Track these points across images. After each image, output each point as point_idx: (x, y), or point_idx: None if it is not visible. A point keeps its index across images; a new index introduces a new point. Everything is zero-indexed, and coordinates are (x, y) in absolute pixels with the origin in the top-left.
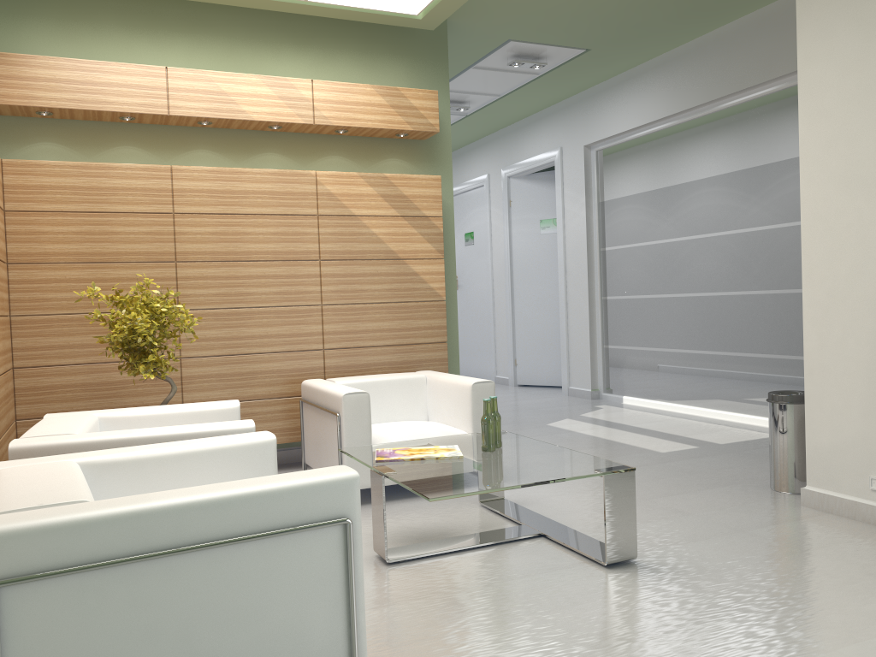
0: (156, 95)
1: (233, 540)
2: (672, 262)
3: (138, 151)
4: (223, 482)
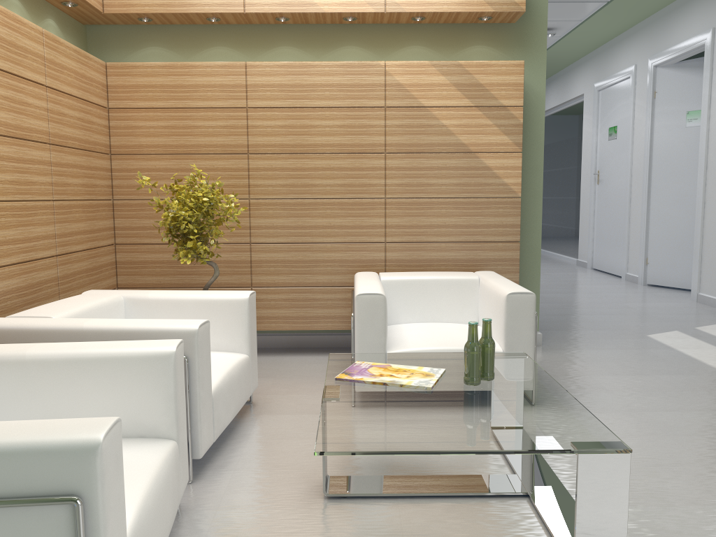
0: None
1: None
2: None
3: (228, 51)
4: (111, 393)
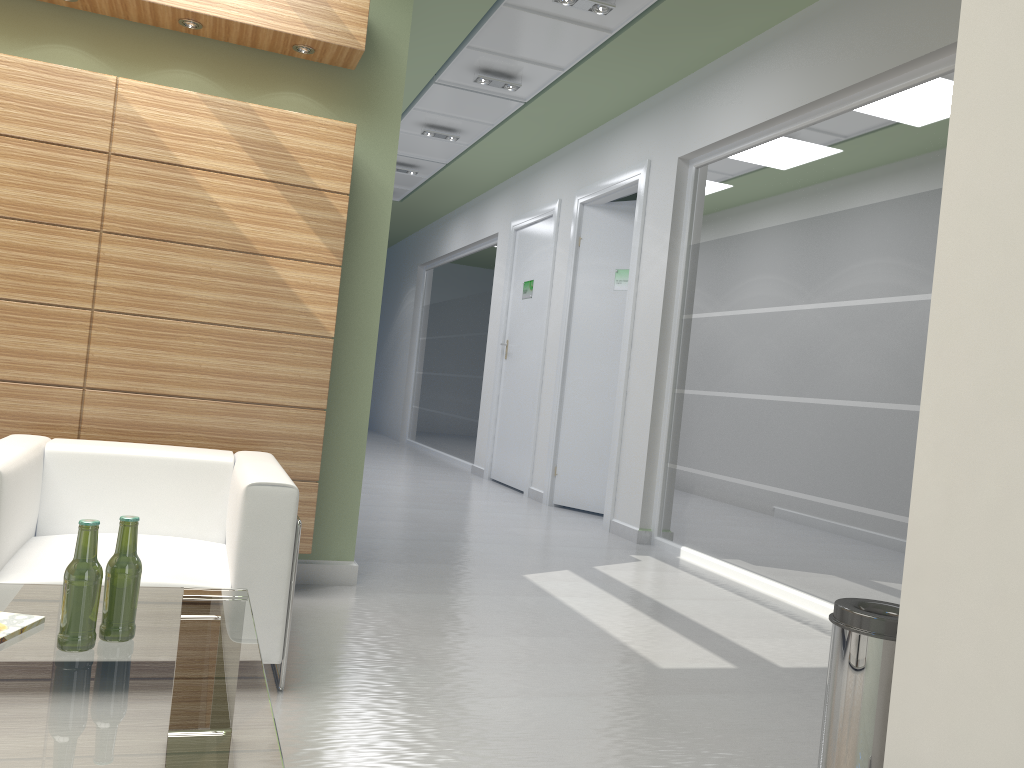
0: None
1: None
2: (777, 344)
3: None
4: None
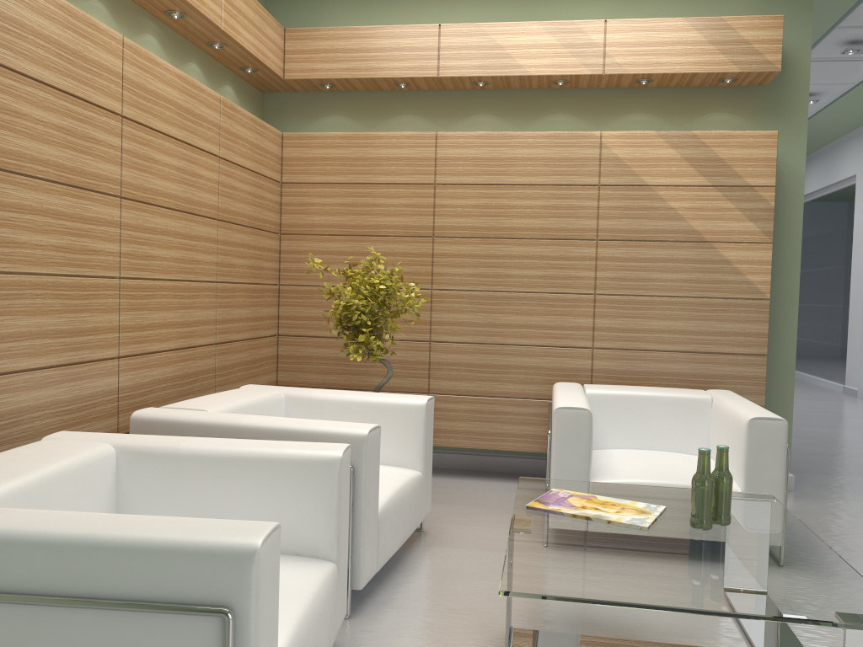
0: (427, 56)
1: (56, 600)
2: None
3: (417, 120)
4: (268, 499)
